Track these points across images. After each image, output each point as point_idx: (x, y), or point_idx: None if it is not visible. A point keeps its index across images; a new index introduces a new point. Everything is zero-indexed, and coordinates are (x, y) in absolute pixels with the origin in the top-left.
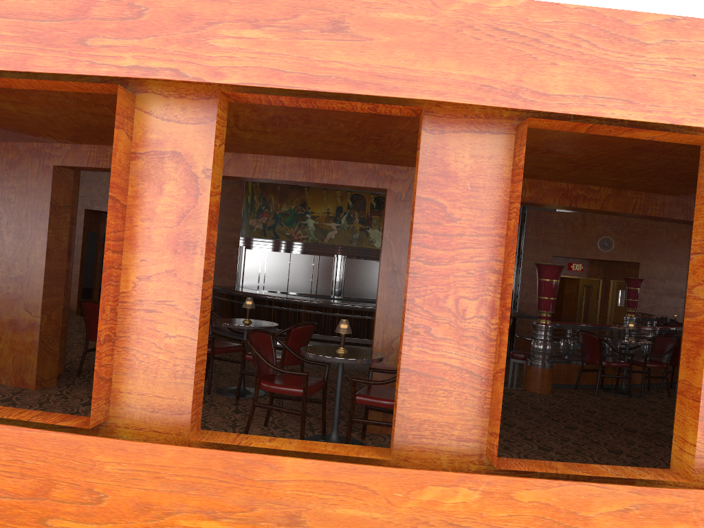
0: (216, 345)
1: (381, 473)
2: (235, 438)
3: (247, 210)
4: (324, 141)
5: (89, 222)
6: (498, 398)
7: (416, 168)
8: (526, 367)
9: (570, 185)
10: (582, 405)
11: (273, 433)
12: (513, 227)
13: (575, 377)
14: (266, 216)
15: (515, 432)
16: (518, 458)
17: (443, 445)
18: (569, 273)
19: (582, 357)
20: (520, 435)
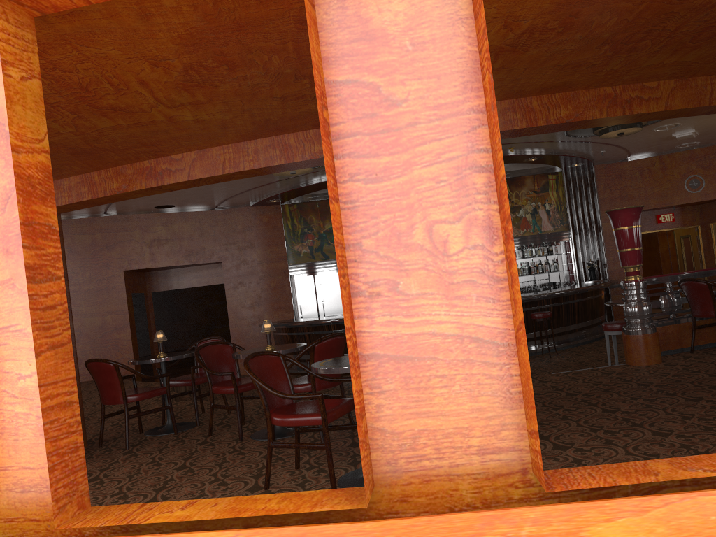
0: (242, 382)
1: (349, 534)
2: (131, 513)
3: (289, 236)
4: (277, 98)
5: (132, 283)
6: (526, 372)
7: (316, 34)
8: (624, 337)
9: (617, 89)
10: (704, 369)
11: (305, 476)
12: (489, 84)
13: (689, 337)
14: (310, 238)
15: (620, 419)
16: (626, 452)
17: (459, 466)
18: (659, 227)
19: (692, 311)
20: (625, 421)
